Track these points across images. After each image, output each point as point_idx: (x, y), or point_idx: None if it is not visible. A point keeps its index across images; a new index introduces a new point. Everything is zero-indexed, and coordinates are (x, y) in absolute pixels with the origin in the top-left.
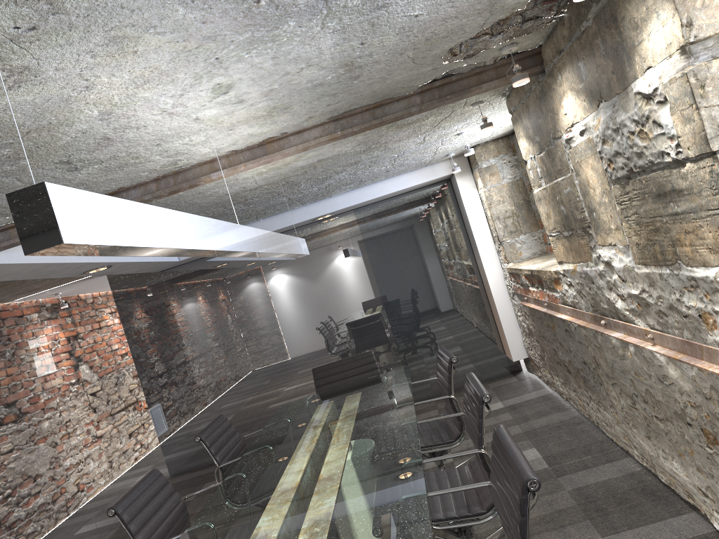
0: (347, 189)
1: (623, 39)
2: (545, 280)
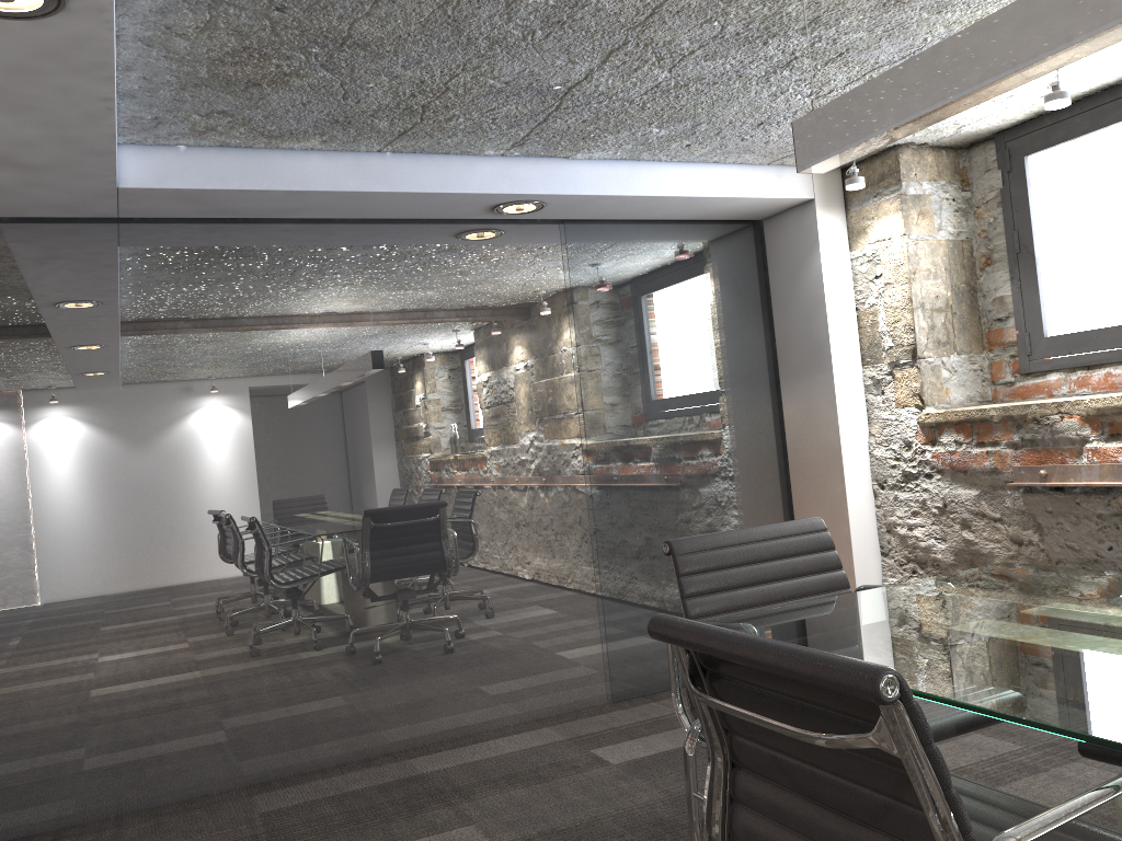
0: (622, 150)
1: None
2: None
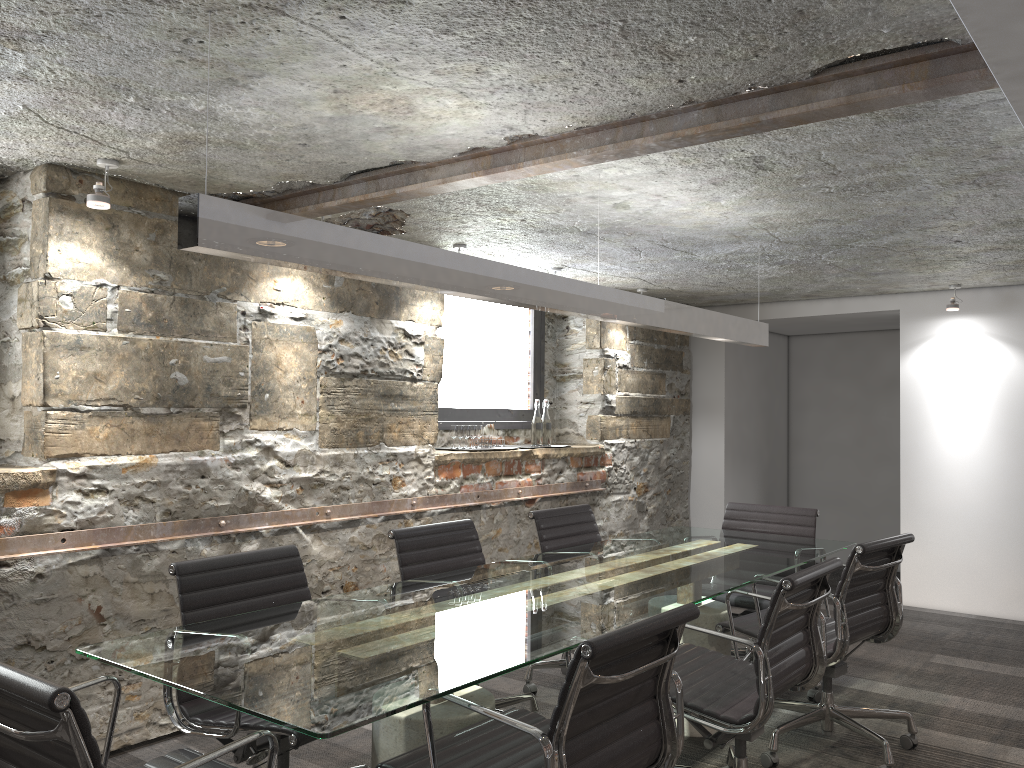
0: None
1: (399, 293)
2: None
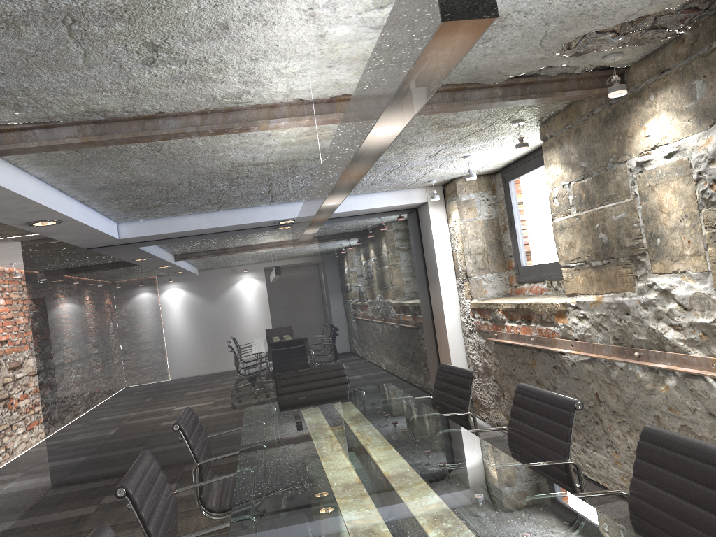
0: None
1: None
2: (541, 313)
